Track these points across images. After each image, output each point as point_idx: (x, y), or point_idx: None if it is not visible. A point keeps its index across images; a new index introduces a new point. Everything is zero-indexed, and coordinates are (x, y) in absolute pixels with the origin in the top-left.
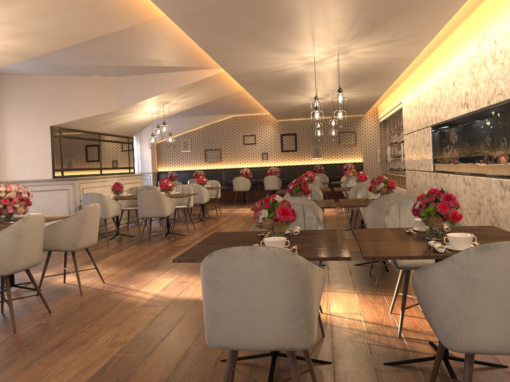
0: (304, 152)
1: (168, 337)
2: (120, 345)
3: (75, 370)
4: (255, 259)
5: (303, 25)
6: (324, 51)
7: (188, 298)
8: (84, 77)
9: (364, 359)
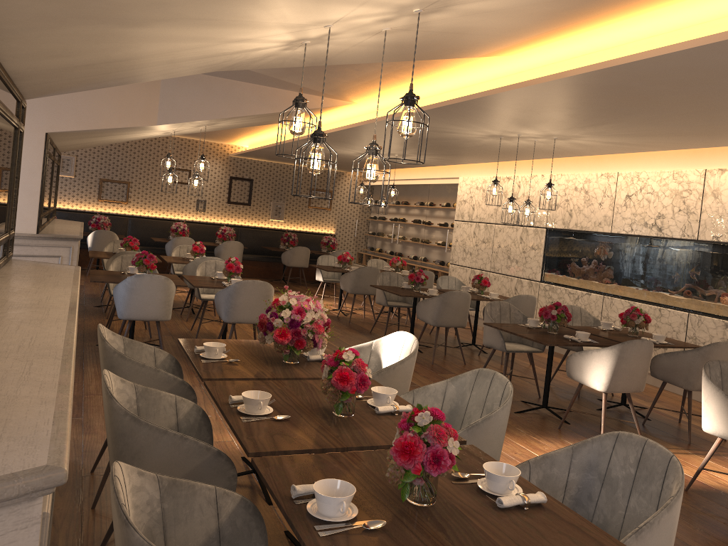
0: (259, 209)
1: (688, 541)
2: None
3: None
4: None
5: (623, 118)
6: (551, 134)
7: None
8: None
9: None
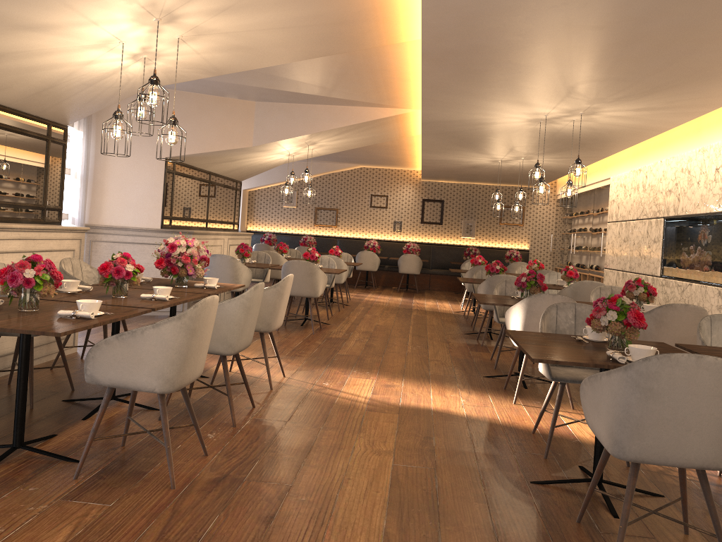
0: (451, 228)
1: (439, 450)
2: (388, 454)
3: (363, 478)
4: (700, 368)
5: (571, 79)
6: (567, 109)
7: (416, 406)
8: (217, 97)
9: (698, 495)
